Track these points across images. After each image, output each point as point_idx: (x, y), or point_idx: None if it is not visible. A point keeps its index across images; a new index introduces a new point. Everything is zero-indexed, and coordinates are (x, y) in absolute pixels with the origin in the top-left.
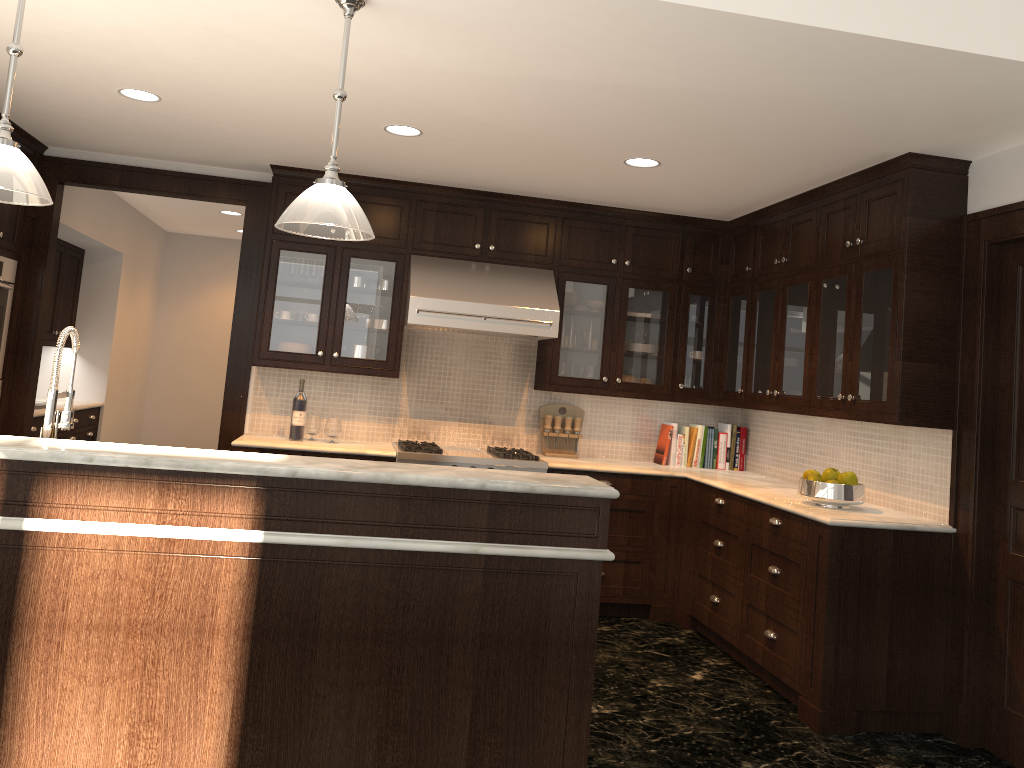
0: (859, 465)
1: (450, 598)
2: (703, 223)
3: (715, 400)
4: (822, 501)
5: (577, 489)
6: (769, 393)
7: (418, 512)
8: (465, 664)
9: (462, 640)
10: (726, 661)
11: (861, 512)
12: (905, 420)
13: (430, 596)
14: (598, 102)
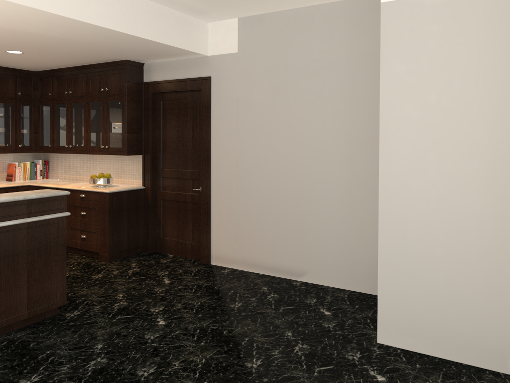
0: (106, 170)
1: (16, 240)
2: (24, 72)
3: (35, 150)
4: (100, 185)
5: (57, 193)
6: (66, 146)
7: (0, 212)
8: (23, 261)
9: (21, 254)
10: None
11: (113, 187)
12: (129, 153)
13: (8, 241)
14: (16, 35)
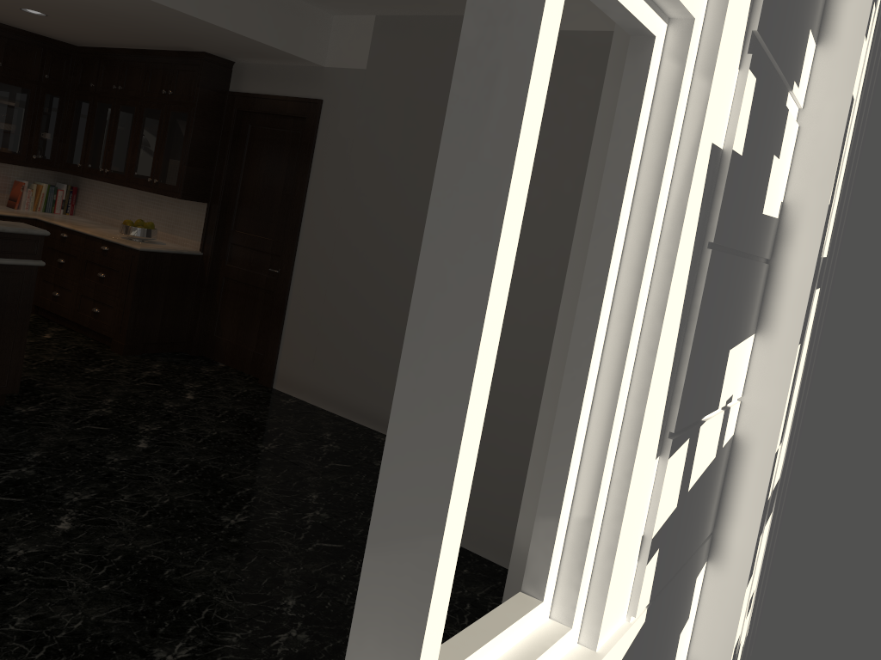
0: (154, 217)
1: None
2: (60, 44)
3: (58, 168)
4: (134, 237)
5: (28, 231)
6: (101, 170)
7: None
8: None
9: None
10: (63, 328)
11: (155, 244)
12: (185, 197)
13: None
14: None
